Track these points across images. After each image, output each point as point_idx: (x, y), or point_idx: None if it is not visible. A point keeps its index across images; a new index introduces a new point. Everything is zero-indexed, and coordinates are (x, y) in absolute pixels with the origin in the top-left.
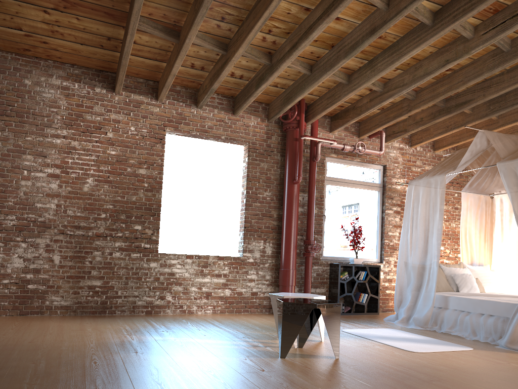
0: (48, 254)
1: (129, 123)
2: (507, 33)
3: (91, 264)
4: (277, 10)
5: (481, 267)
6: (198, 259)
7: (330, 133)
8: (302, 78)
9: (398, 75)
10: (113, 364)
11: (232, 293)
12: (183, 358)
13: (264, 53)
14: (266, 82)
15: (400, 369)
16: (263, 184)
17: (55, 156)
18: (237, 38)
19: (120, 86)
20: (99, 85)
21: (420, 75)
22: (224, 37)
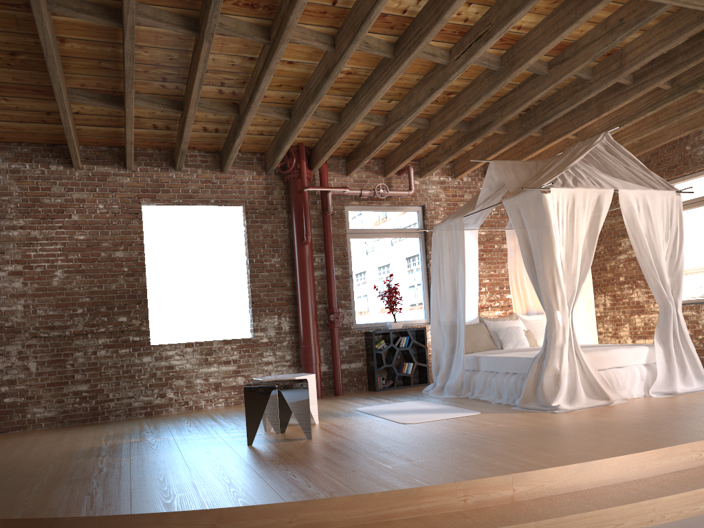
0: (22, 362)
1: (96, 201)
2: (475, 57)
3: (74, 367)
4: (220, 63)
5: (540, 316)
6: (200, 346)
7: (347, 177)
8: (285, 123)
9: (395, 106)
10: (64, 470)
11: (247, 380)
12: (143, 456)
13: (228, 105)
14: (239, 136)
15: (364, 442)
16: (269, 249)
17: (15, 251)
18: (186, 97)
19: (77, 161)
20: (54, 162)
21: (413, 106)
22: (175, 95)
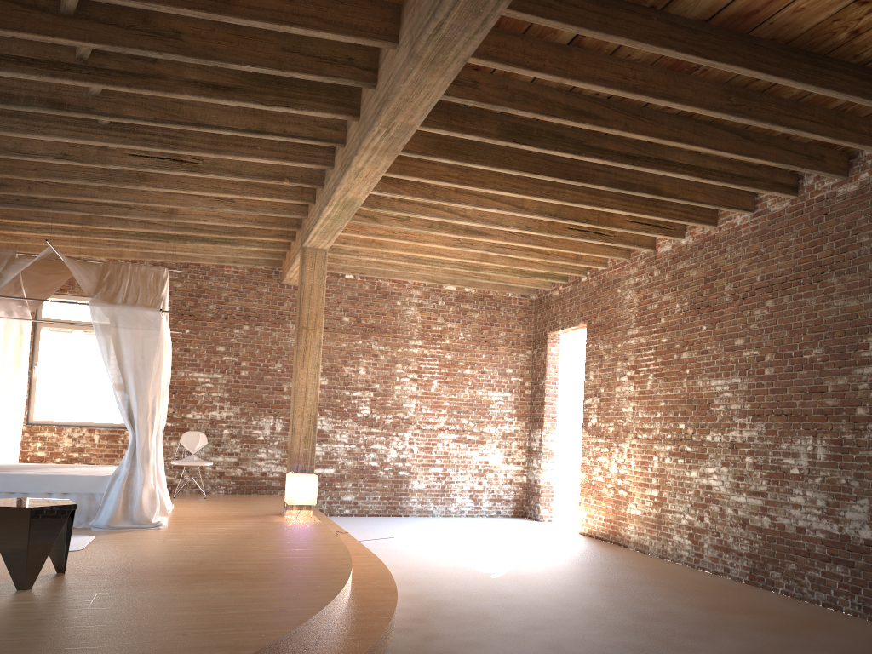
0: None
1: None
2: (162, 172)
3: None
4: None
5: None
6: None
7: None
8: None
9: None
10: None
11: None
12: None
13: None
14: None
15: (148, 564)
16: None
17: None
18: None
19: None
20: None
21: (6, 147)
22: None
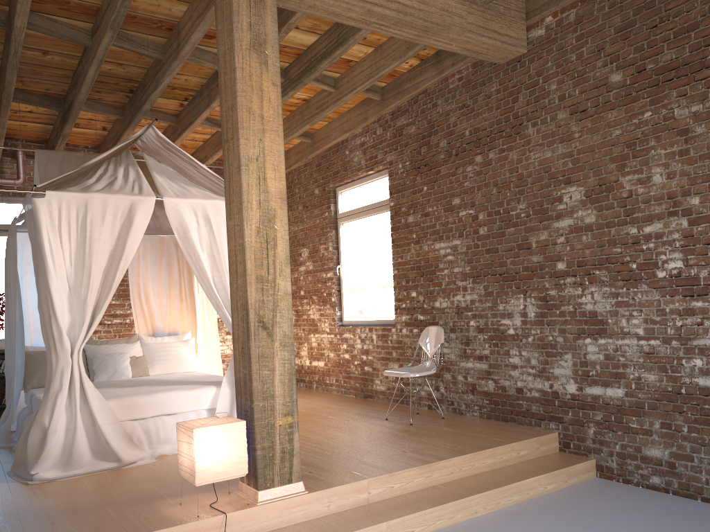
0: None
1: None
2: None
3: None
4: None
5: (171, 338)
6: None
7: None
8: None
9: None
10: None
11: None
12: None
13: None
14: None
15: None
16: None
17: None
18: None
19: None
20: None
21: None
22: None
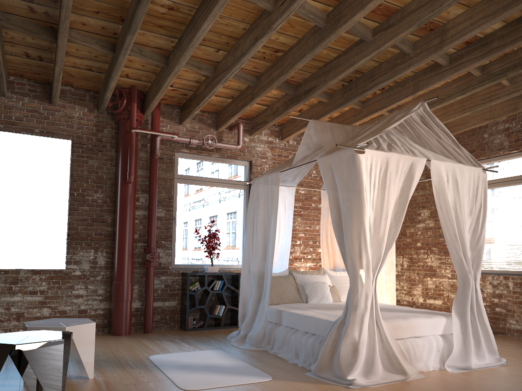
0: None
1: None
2: (299, 2)
3: None
4: None
5: (345, 273)
6: (5, 275)
7: (180, 126)
8: (111, 60)
9: (224, 57)
10: None
11: (53, 312)
12: None
13: (44, 28)
14: (57, 64)
15: None
16: (92, 184)
17: None
18: None
19: None
20: None
21: (238, 56)
22: None
